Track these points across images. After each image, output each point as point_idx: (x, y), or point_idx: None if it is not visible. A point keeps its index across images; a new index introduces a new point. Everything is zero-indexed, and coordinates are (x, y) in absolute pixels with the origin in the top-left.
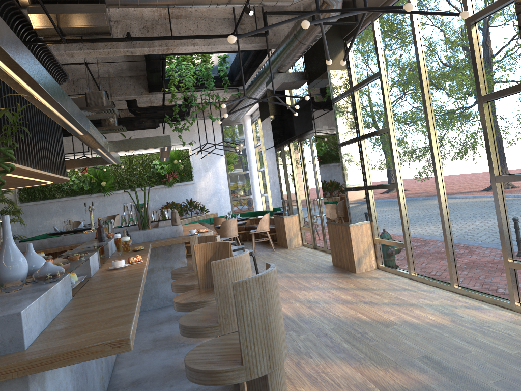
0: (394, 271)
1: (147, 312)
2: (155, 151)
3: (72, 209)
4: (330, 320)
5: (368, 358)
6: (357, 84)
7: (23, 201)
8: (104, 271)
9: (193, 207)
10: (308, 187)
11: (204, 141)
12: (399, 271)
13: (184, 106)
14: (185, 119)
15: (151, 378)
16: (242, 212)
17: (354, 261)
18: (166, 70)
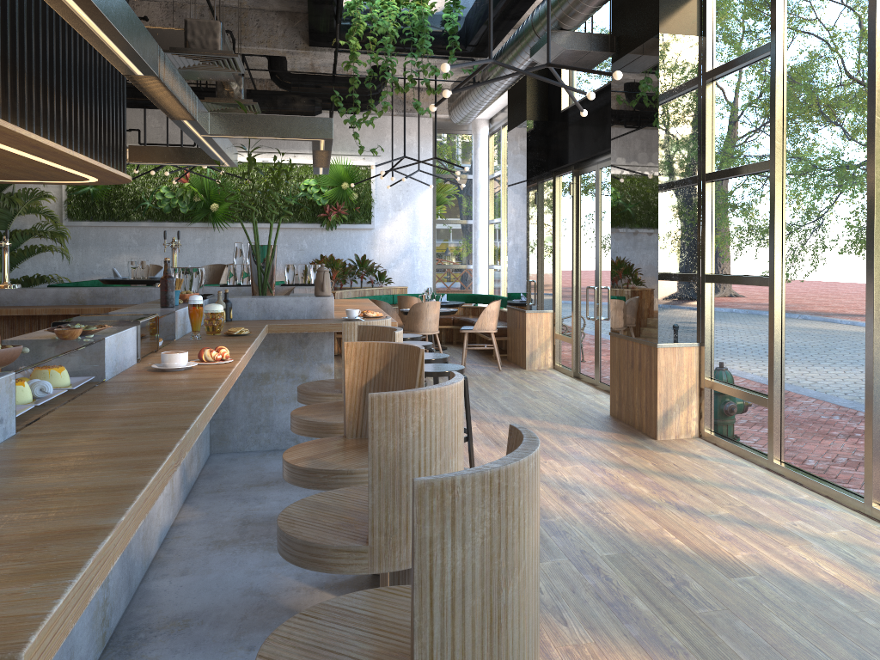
0: (734, 448)
1: (246, 456)
2: (311, 162)
3: (156, 244)
4: (607, 536)
5: (693, 651)
6: (717, 68)
7: (74, 218)
8: (140, 371)
9: (366, 272)
10: (579, 262)
11: (401, 156)
12: (747, 451)
13: (370, 80)
14: (370, 105)
15: (214, 615)
16: (451, 292)
17: (656, 417)
18: (345, 6)
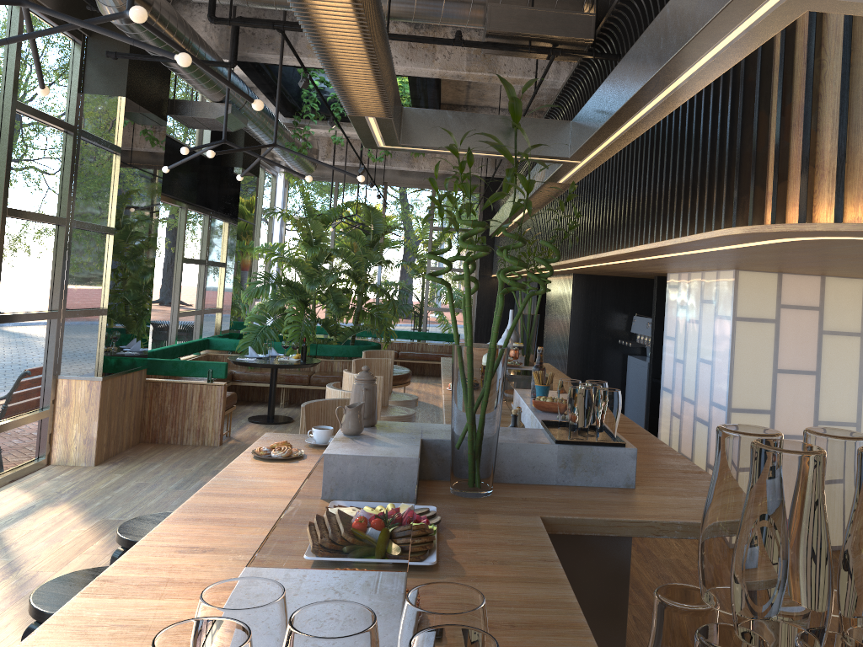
0: None
1: None
2: None
3: None
4: None
5: None
6: None
7: None
8: None
9: None
10: None
11: None
12: None
13: None
14: None
15: None
16: None
17: None
18: None
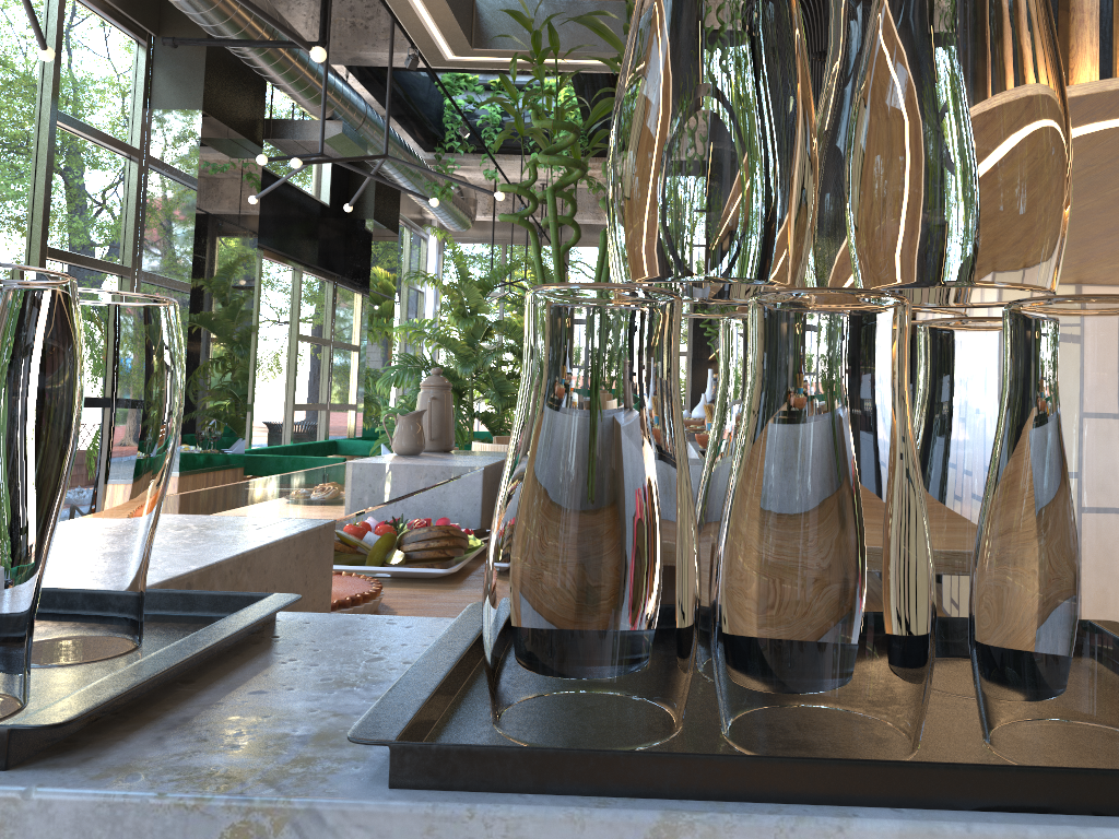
0: None
1: None
2: None
3: None
4: None
5: None
6: None
7: None
8: None
9: None
10: None
11: None
12: None
13: None
14: None
15: None
16: None
17: None
18: None
